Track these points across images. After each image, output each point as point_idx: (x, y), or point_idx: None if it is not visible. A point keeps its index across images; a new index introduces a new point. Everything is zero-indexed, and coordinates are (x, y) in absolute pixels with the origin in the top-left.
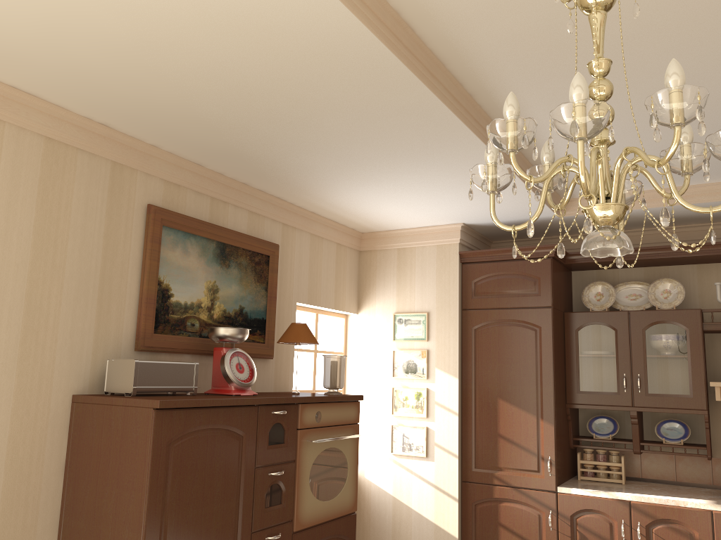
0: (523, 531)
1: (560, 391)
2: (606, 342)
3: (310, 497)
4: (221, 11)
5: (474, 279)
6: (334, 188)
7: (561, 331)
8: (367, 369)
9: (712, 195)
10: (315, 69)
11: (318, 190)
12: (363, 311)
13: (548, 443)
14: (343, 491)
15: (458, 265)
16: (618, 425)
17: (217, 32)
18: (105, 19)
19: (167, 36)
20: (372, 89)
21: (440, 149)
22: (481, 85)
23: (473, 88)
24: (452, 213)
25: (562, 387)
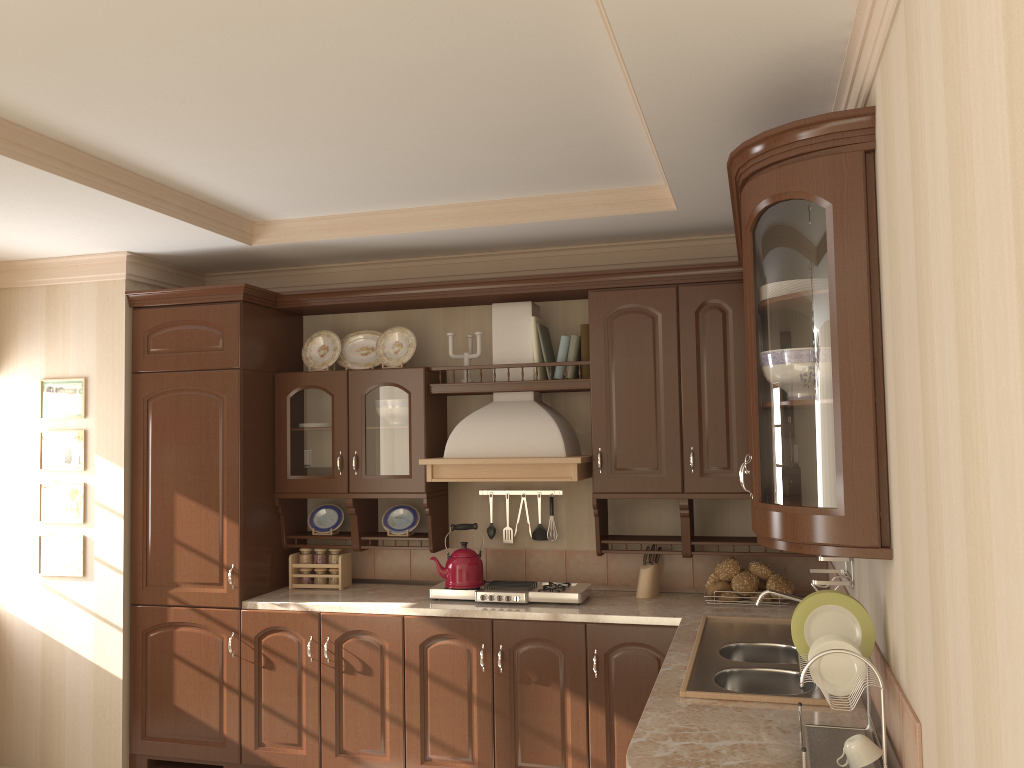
0: (202, 662)
1: (257, 478)
2: (322, 411)
3: None
4: None
5: (148, 330)
6: None
7: (266, 399)
8: (8, 459)
9: (422, 223)
10: None
11: None
12: (1, 376)
13: (232, 547)
14: None
15: (124, 311)
16: (343, 515)
17: None
18: None
19: None
20: None
21: None
22: None
23: None
24: (93, 239)
25: (264, 473)
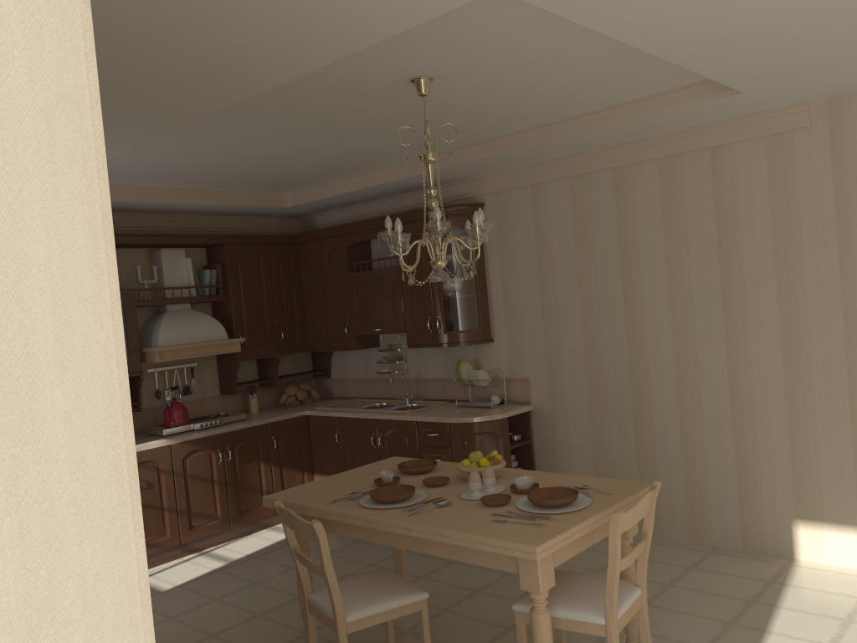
0: None
1: None
2: None
3: None
4: (229, 55)
5: None
6: None
7: None
8: None
9: (159, 197)
10: (179, 90)
11: None
12: None
13: None
14: None
15: None
16: None
17: (192, 57)
18: (151, 19)
19: (154, 43)
20: (173, 108)
21: None
22: None
23: None
24: None
25: None
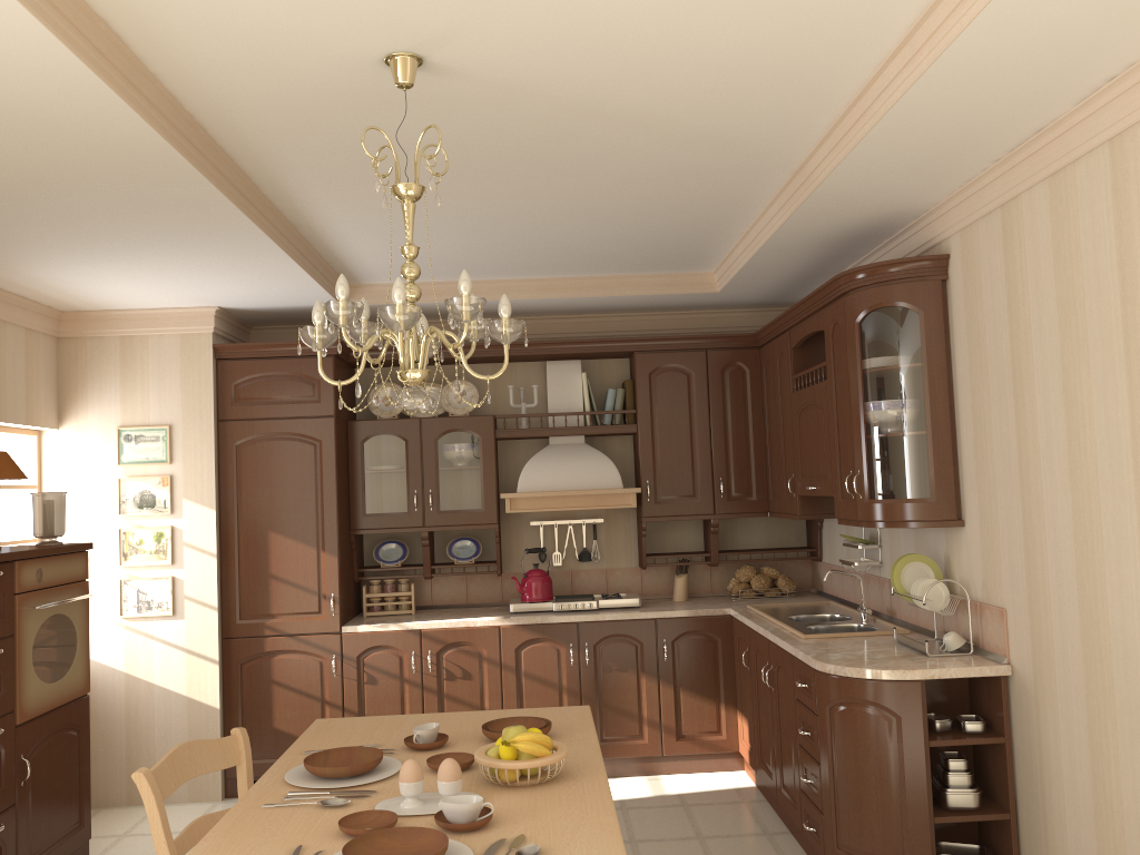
0: (302, 685)
1: (344, 516)
2: (396, 454)
3: (35, 679)
4: None
5: (235, 381)
6: (43, 261)
7: (345, 444)
8: (79, 507)
9: (507, 293)
10: (80, 157)
11: (16, 263)
12: (68, 424)
13: (332, 578)
14: (74, 668)
15: (212, 362)
16: (408, 549)
17: None
18: None
19: None
20: (145, 180)
21: (212, 236)
22: (271, 180)
23: (262, 182)
24: (207, 296)
25: (346, 511)
